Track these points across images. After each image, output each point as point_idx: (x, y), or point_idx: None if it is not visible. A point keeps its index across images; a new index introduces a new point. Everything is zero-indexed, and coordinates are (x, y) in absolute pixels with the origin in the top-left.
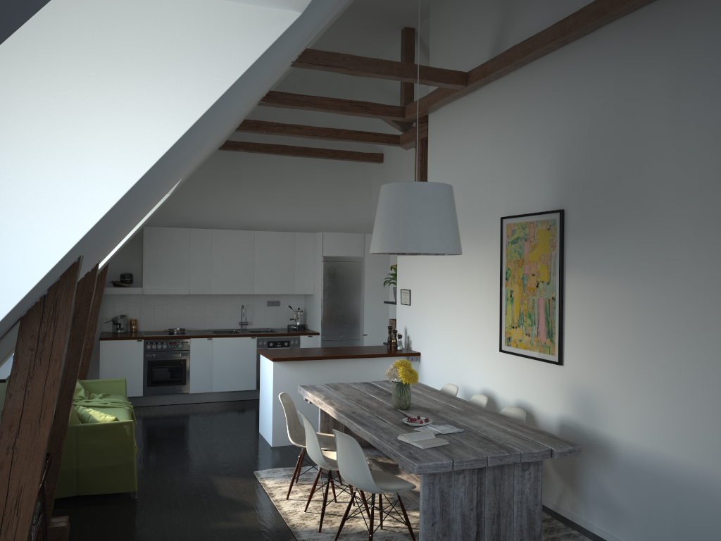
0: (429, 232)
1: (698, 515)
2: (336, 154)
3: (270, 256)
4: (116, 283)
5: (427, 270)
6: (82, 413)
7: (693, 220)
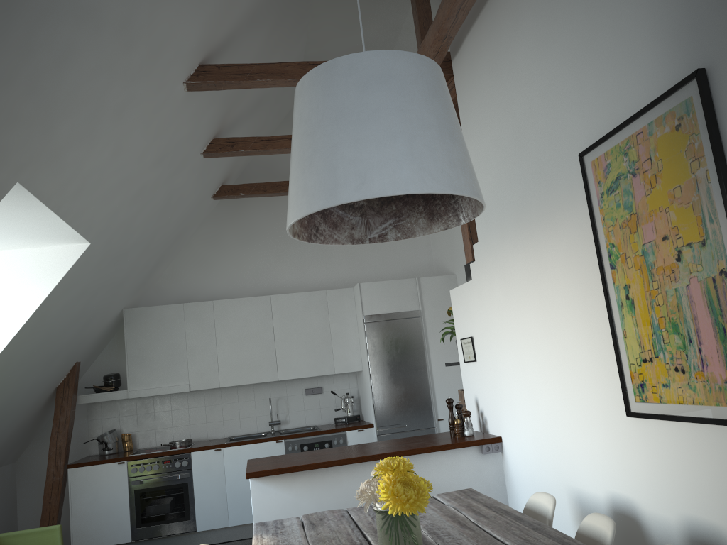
0: (384, 150)
1: None
2: None
3: (294, 327)
4: (93, 388)
5: (488, 297)
6: None
7: None
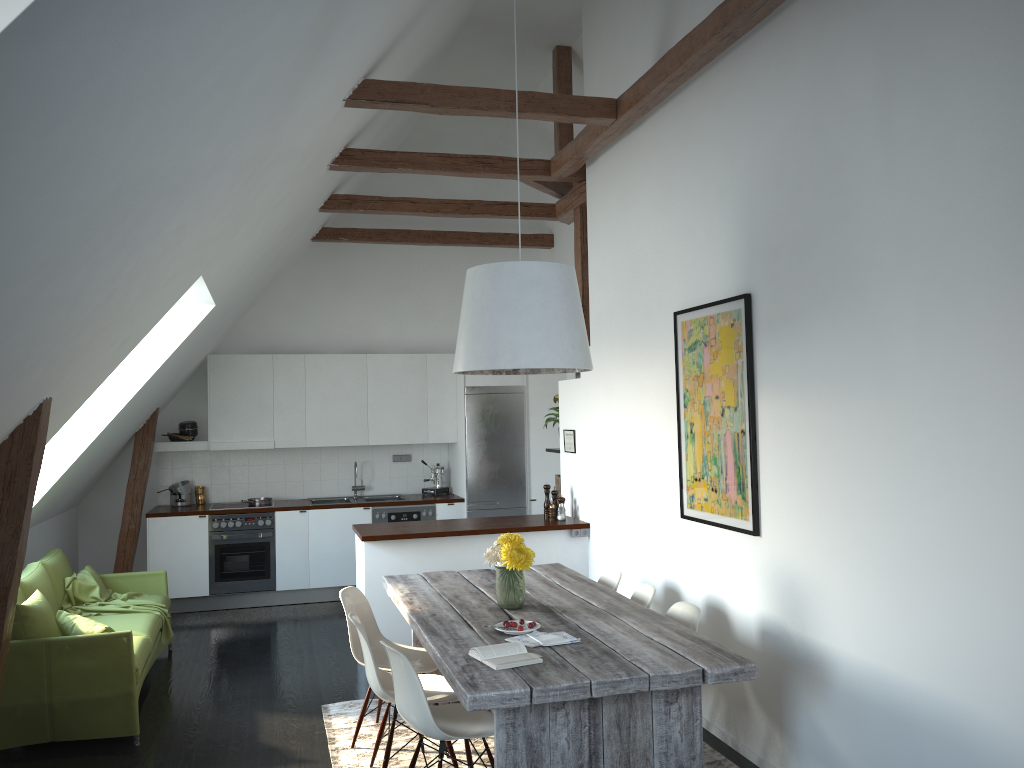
0: (531, 336)
1: None
2: (482, 239)
3: (390, 390)
4: (171, 436)
5: (593, 399)
6: (63, 621)
7: (918, 294)
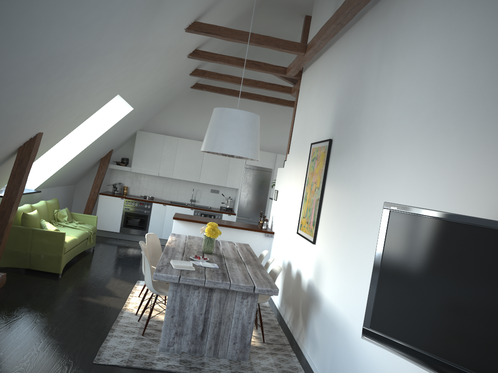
0: (229, 140)
1: (340, 351)
2: (267, 99)
3: (213, 160)
4: (116, 162)
5: (285, 177)
6: (42, 223)
7: (371, 148)
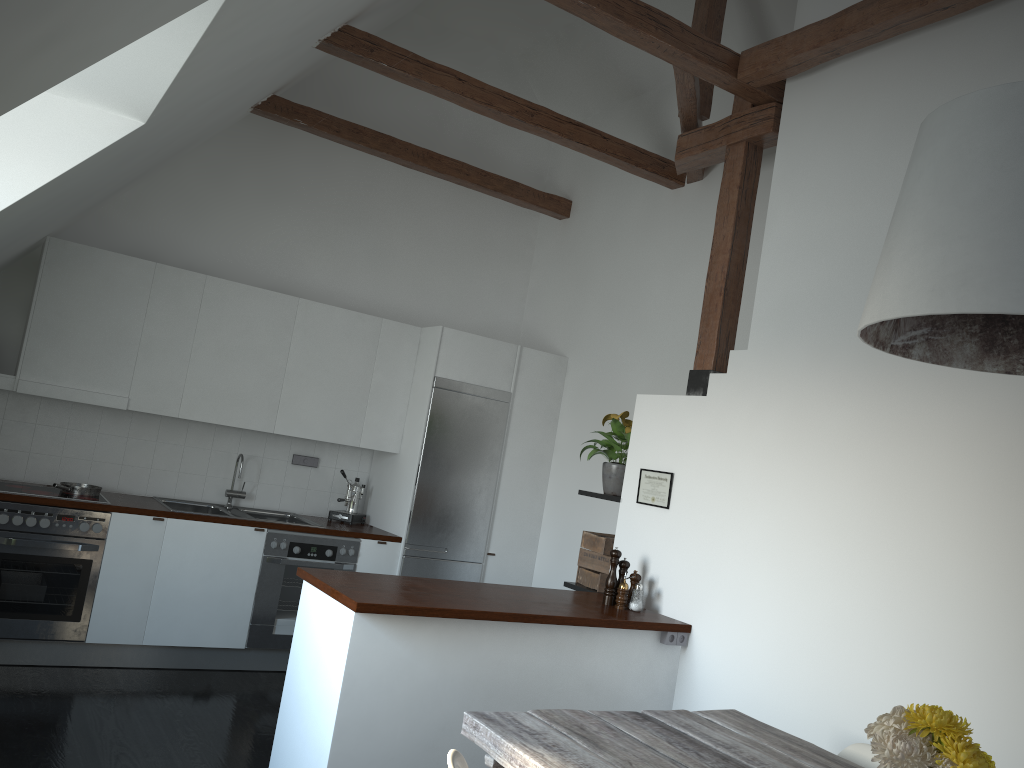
0: None
1: None
2: (486, 180)
3: (321, 359)
4: None
5: (741, 432)
6: None
7: None
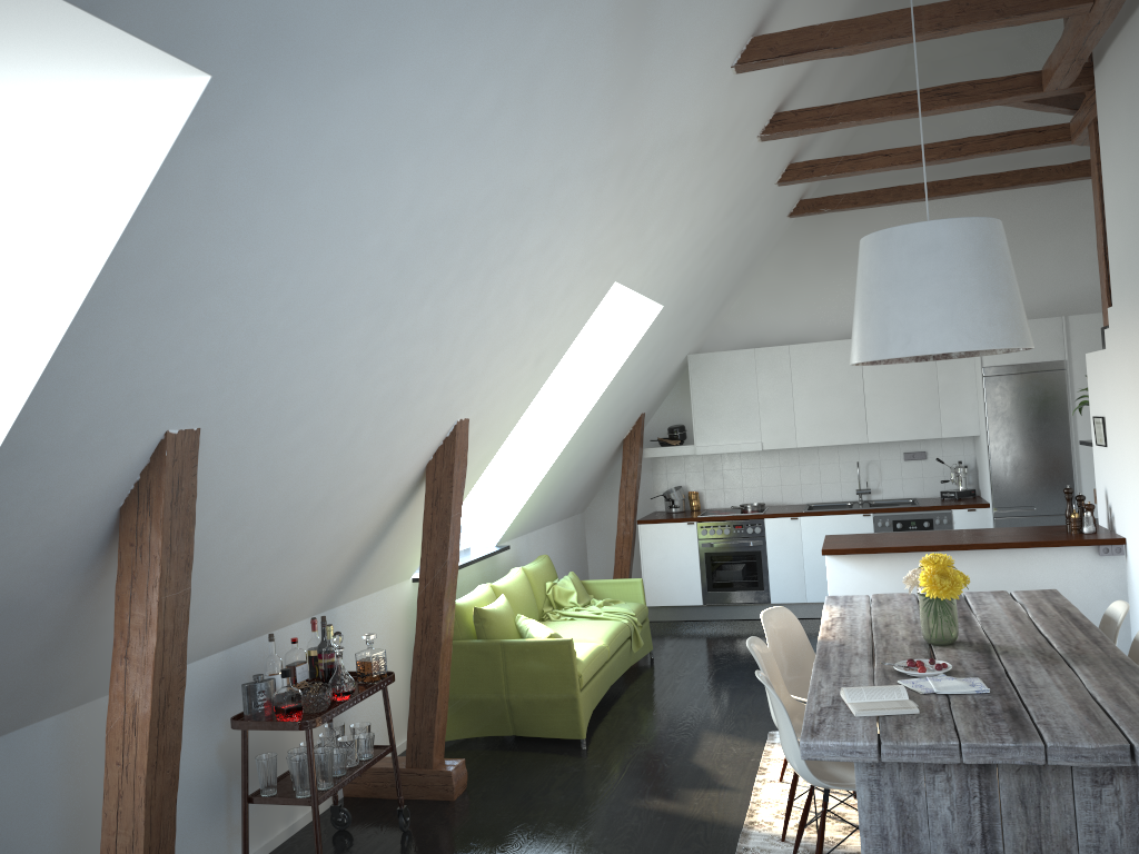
0: (928, 315)
1: None
2: (1000, 180)
3: (890, 378)
4: (658, 441)
5: (1119, 376)
6: (520, 625)
7: None
